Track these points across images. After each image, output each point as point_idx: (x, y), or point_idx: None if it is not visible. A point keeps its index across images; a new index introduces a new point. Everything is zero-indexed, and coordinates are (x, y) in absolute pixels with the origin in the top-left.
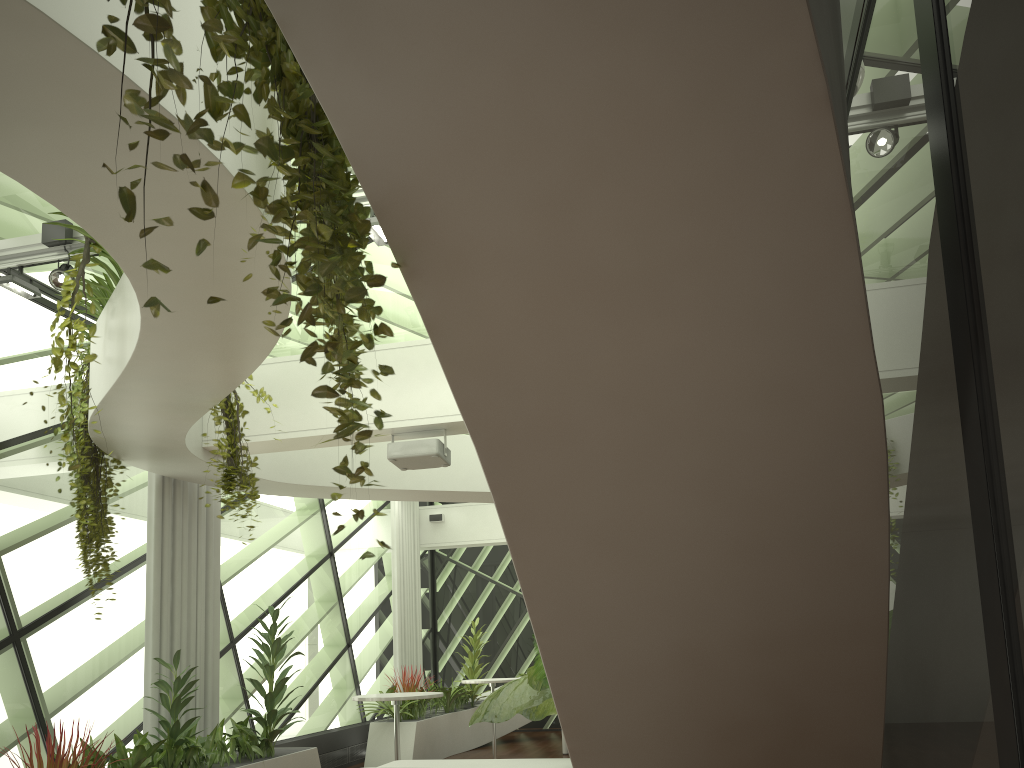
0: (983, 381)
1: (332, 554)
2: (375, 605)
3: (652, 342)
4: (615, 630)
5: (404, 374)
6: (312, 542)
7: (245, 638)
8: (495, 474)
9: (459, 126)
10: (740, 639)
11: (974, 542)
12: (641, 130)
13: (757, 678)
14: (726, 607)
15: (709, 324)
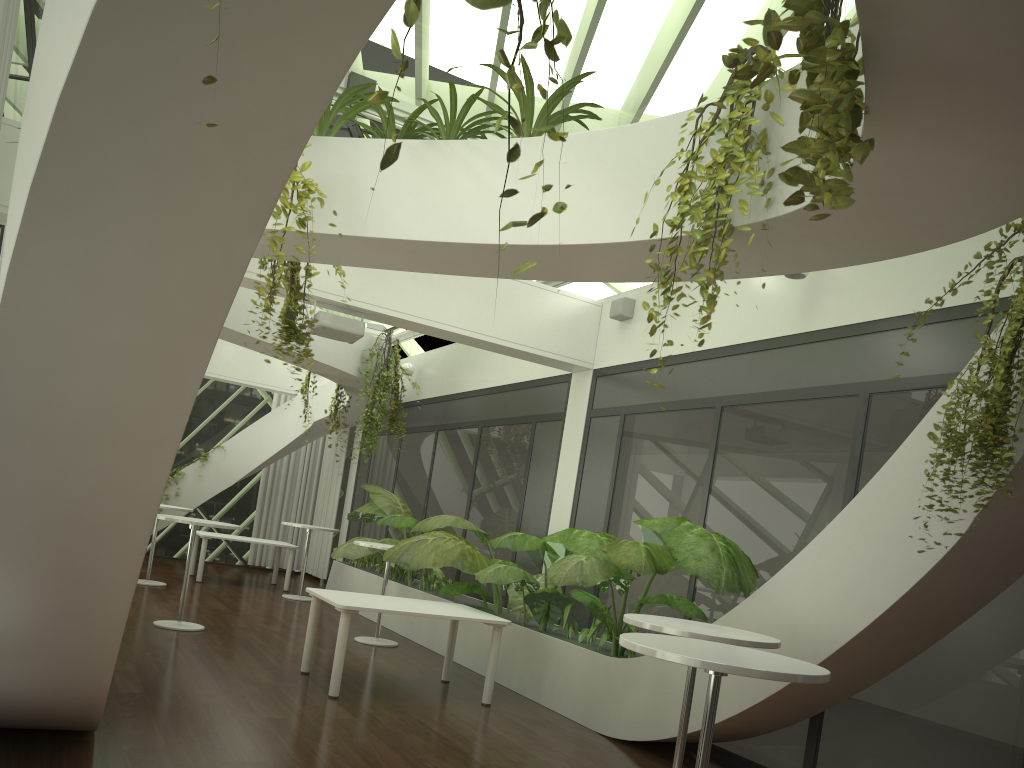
0: None
1: None
2: None
3: None
4: (933, 589)
5: None
6: None
7: None
8: (963, 538)
9: None
10: (957, 598)
11: None
12: None
13: (946, 610)
14: (966, 588)
15: None
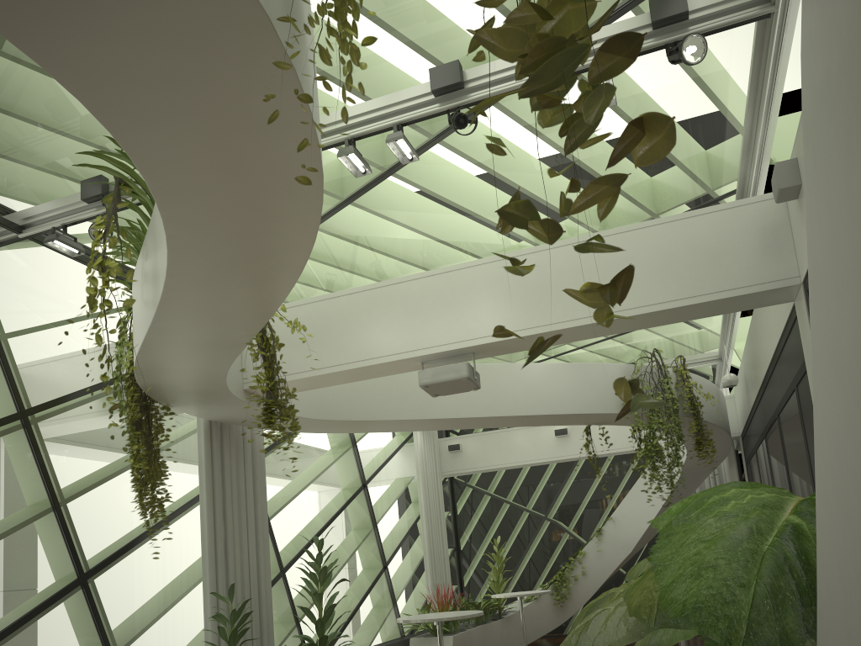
0: None
1: (365, 485)
2: (405, 529)
3: None
4: None
5: (430, 302)
6: (347, 476)
7: (293, 567)
8: None
9: None
10: None
11: None
12: None
13: None
14: None
15: None
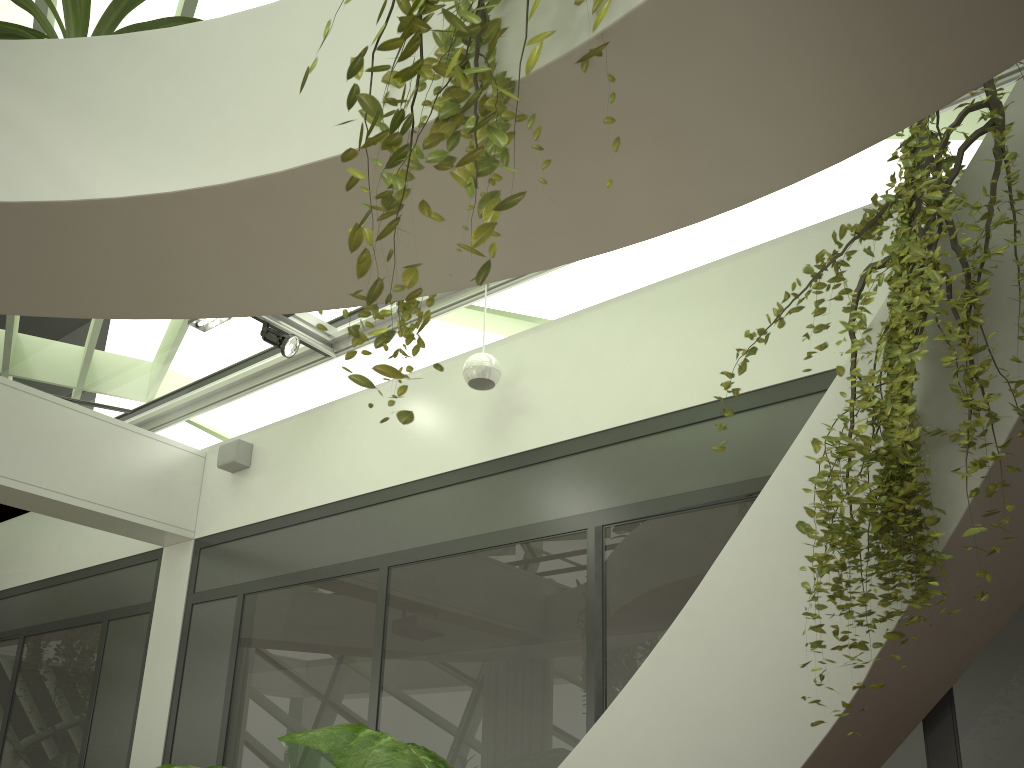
0: (953, 703)
1: None
2: None
3: (932, 657)
4: None
5: None
6: None
7: None
8: (857, 695)
9: (979, 552)
10: None
11: (930, 765)
12: (998, 586)
13: None
14: None
15: (946, 657)
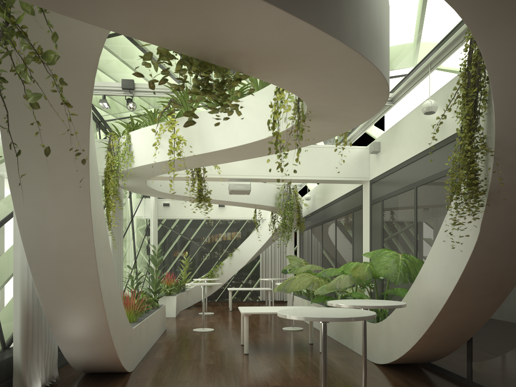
0: None
1: (132, 220)
2: (140, 244)
3: None
4: (481, 266)
5: None
6: (128, 214)
7: None
8: (480, 236)
9: (513, 184)
10: (502, 269)
11: None
12: None
13: (499, 276)
14: (503, 263)
15: None
